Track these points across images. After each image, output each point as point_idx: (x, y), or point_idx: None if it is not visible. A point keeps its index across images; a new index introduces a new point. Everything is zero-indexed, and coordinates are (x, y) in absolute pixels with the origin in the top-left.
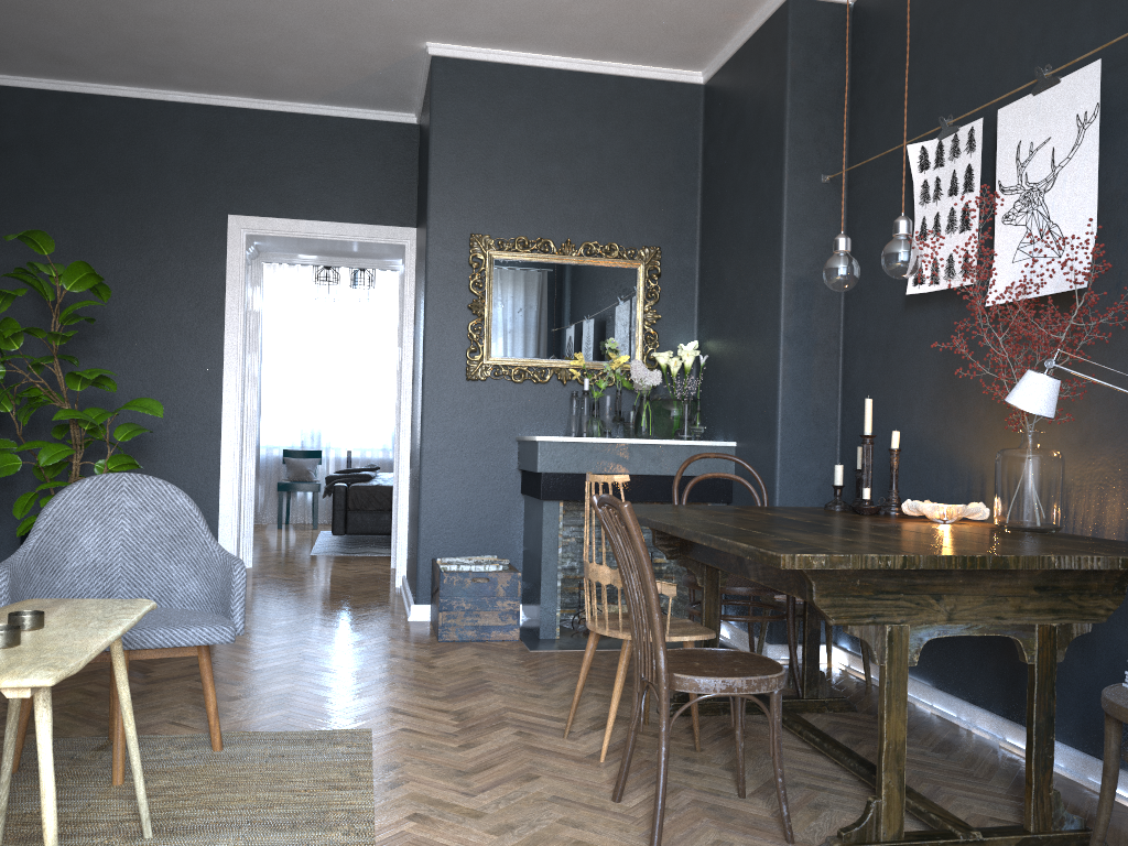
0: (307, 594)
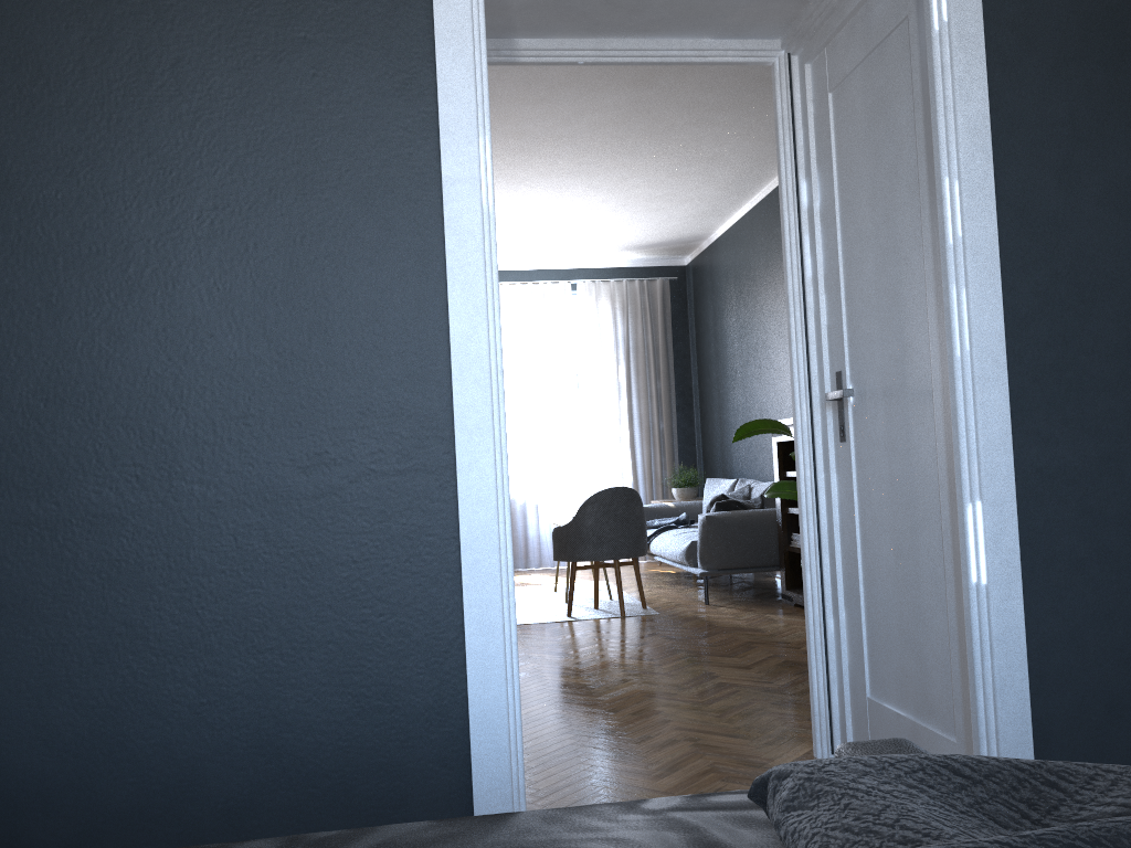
0: (654, 744)
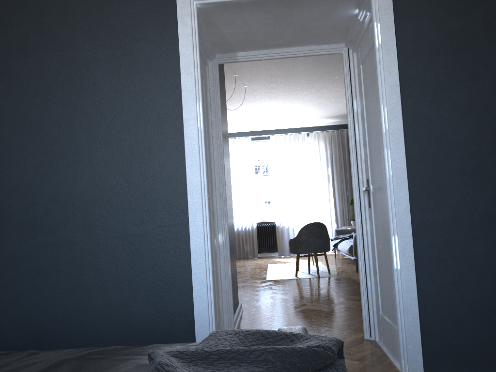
0: None
